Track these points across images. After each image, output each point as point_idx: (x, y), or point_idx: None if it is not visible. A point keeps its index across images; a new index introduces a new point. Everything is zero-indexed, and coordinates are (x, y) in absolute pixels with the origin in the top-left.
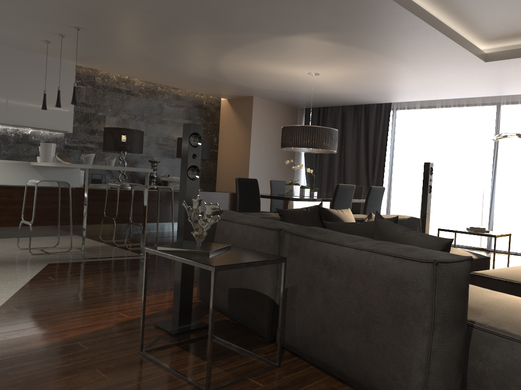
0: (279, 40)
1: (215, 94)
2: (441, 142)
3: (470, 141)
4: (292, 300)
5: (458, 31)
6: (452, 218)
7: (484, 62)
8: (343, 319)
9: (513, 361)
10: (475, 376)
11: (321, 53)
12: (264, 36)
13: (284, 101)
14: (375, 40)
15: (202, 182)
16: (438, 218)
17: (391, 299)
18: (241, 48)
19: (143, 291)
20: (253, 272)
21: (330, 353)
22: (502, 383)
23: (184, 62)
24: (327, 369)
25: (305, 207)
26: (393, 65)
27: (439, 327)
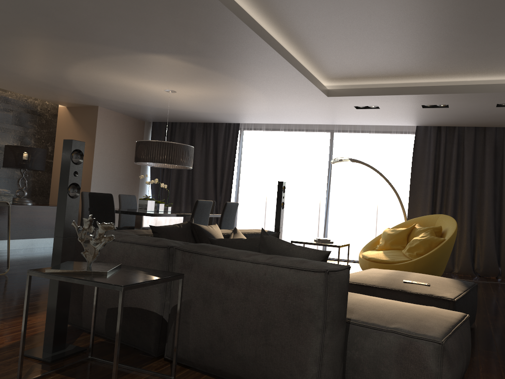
0: (143, 57)
1: (54, 101)
2: (284, 162)
3: (309, 162)
4: (186, 314)
5: (308, 68)
6: (293, 230)
7: (326, 96)
8: (242, 327)
9: (382, 347)
10: (352, 363)
11: (183, 73)
12: (128, 51)
13: (132, 113)
14: (238, 68)
15: (33, 194)
16: None
17: (289, 305)
18: (99, 59)
19: (23, 318)
20: (139, 290)
21: (228, 360)
22: (374, 366)
23: (25, 65)
24: (223, 375)
25: (177, 224)
26: (249, 91)
27: (329, 325)
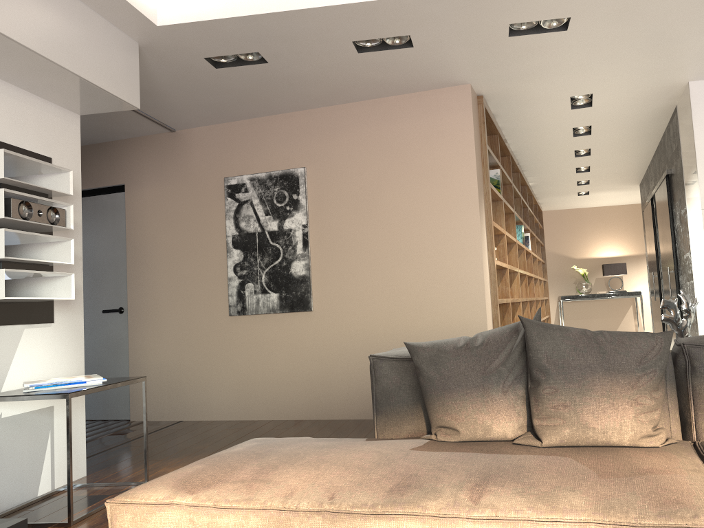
0: None
1: None
2: None
3: None
4: None
5: None
6: None
7: None
8: None
9: None
10: None
11: None
12: None
13: None
14: None
15: None
16: None
17: None
18: None
19: None
20: None
21: None
22: None
23: None
24: None
25: None
26: None
27: None
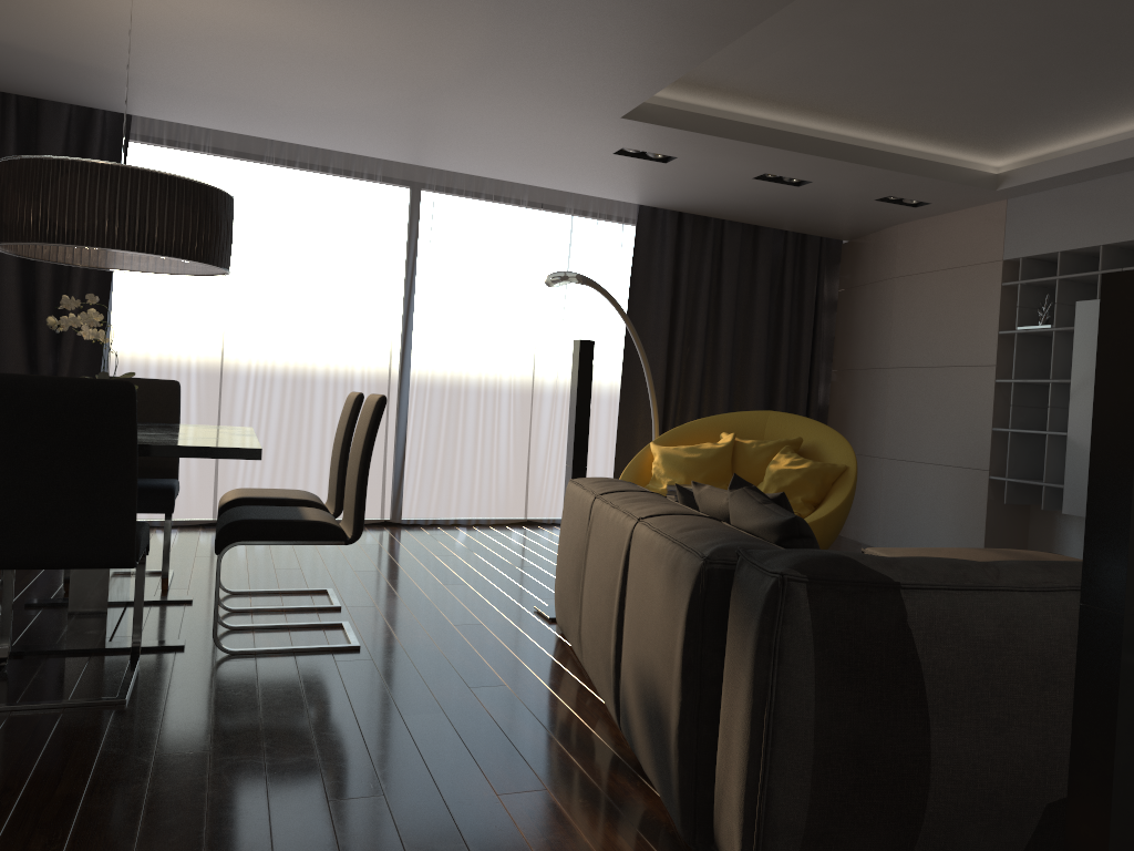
0: None
1: None
2: (279, 257)
3: (355, 265)
4: None
5: None
6: (308, 454)
7: (619, 117)
8: None
9: None
10: None
11: None
12: None
13: None
14: (581, 1)
15: None
16: (277, 458)
17: None
18: None
19: None
20: None
21: None
22: None
23: None
24: None
25: (767, 500)
26: (440, 56)
27: None
